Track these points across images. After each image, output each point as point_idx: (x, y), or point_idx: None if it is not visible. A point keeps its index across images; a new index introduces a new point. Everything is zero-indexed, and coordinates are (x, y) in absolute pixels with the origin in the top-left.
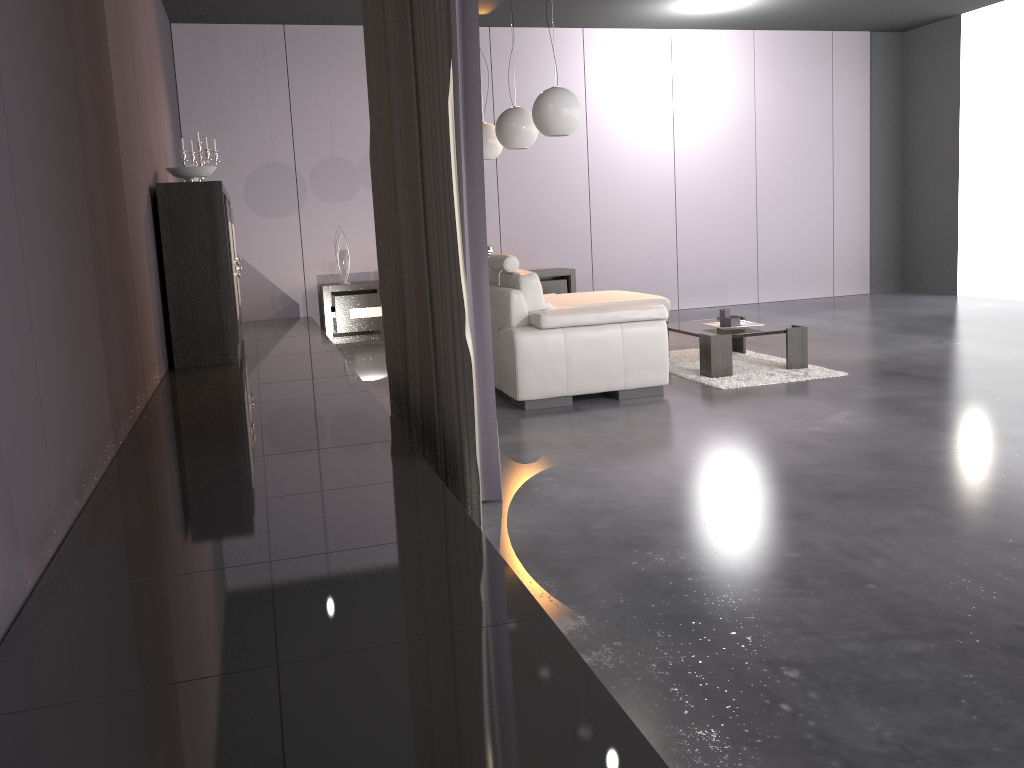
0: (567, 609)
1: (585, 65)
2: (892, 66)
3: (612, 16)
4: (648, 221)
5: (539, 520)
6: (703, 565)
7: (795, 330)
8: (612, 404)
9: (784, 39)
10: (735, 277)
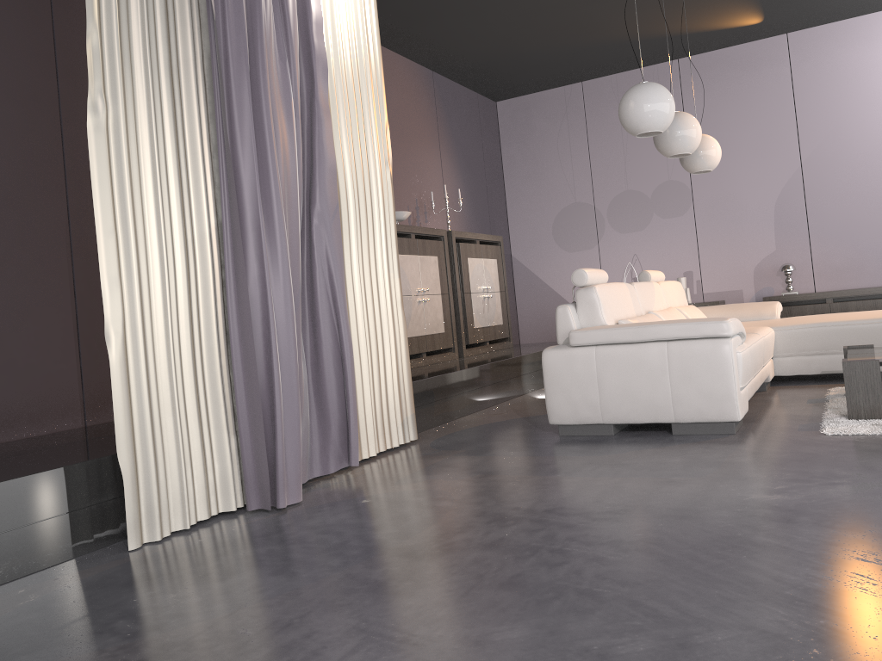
0: (1, 614)
1: None
2: None
3: None
4: None
5: (238, 535)
6: (167, 613)
7: None
8: (651, 438)
9: None
10: None
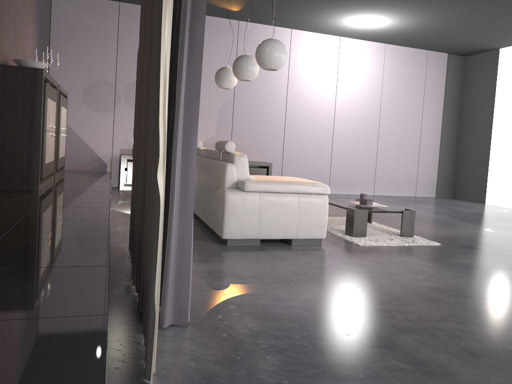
0: None
1: (290, 49)
2: (458, 74)
3: (309, 22)
4: (317, 141)
5: (214, 352)
6: None
7: (408, 212)
8: (287, 248)
9: (401, 51)
10: (362, 179)
